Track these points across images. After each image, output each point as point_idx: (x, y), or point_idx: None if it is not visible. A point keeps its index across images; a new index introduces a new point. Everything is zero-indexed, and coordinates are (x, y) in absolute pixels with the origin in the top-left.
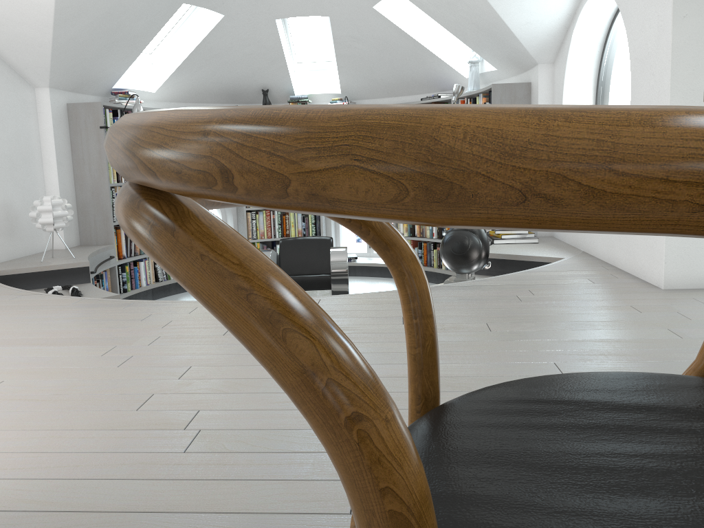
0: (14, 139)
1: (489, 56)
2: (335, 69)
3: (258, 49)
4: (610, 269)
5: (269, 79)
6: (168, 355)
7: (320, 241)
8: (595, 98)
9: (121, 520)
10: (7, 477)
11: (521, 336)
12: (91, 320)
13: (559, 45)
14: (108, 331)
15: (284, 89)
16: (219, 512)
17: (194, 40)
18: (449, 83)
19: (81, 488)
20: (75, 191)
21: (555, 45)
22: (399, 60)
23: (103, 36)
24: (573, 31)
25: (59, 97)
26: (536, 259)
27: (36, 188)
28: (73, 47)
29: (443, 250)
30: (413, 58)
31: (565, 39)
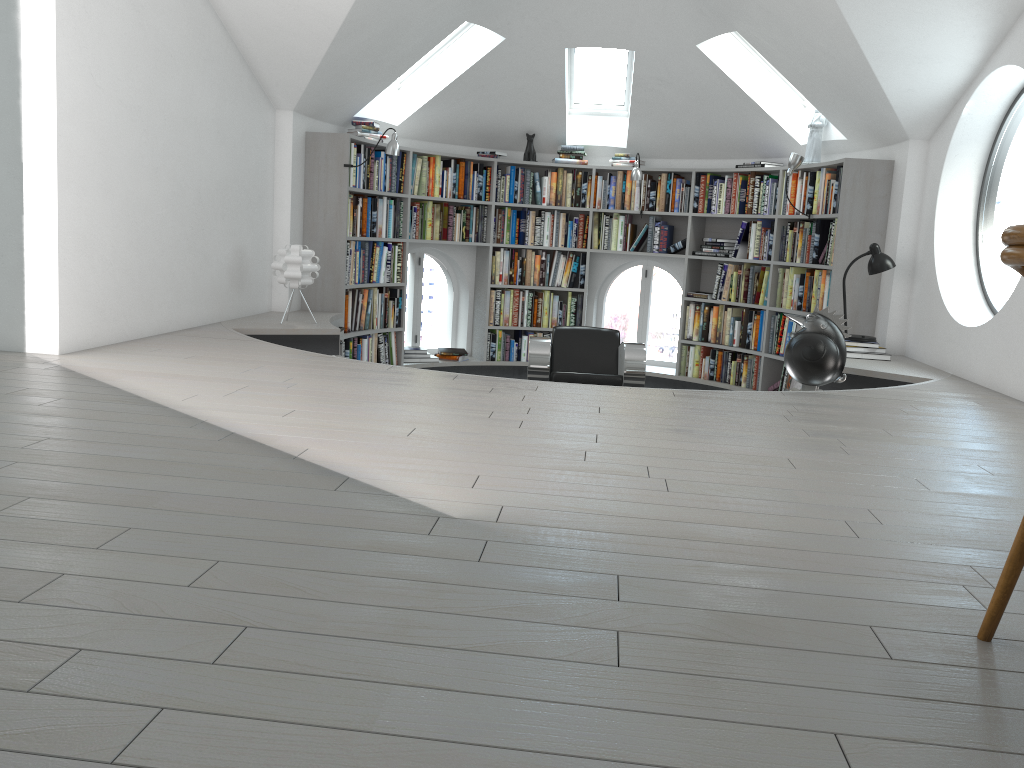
0: (253, 171)
1: (840, 122)
2: (622, 116)
3: (534, 83)
4: (996, 395)
5: (538, 121)
6: (560, 423)
7: (604, 334)
8: (980, 189)
9: (664, 524)
10: (526, 492)
11: (929, 443)
12: (431, 386)
13: (942, 120)
14: (466, 398)
15: (555, 135)
16: (744, 527)
17: (461, 66)
18: (775, 149)
19: (603, 504)
20: (303, 242)
21: (937, 119)
22: (714, 113)
23: (371, 55)
24: (965, 106)
25: (300, 123)
26: (896, 378)
27: (266, 234)
28: (338, 66)
29: (791, 355)
30: (734, 112)
31: (951, 113)
